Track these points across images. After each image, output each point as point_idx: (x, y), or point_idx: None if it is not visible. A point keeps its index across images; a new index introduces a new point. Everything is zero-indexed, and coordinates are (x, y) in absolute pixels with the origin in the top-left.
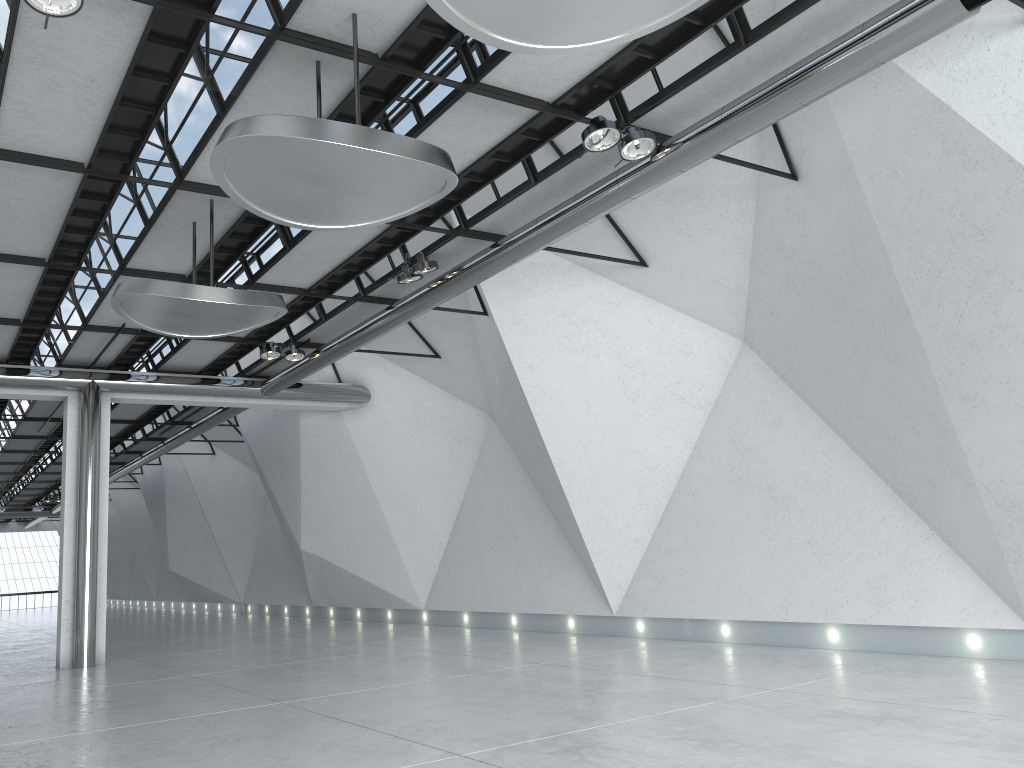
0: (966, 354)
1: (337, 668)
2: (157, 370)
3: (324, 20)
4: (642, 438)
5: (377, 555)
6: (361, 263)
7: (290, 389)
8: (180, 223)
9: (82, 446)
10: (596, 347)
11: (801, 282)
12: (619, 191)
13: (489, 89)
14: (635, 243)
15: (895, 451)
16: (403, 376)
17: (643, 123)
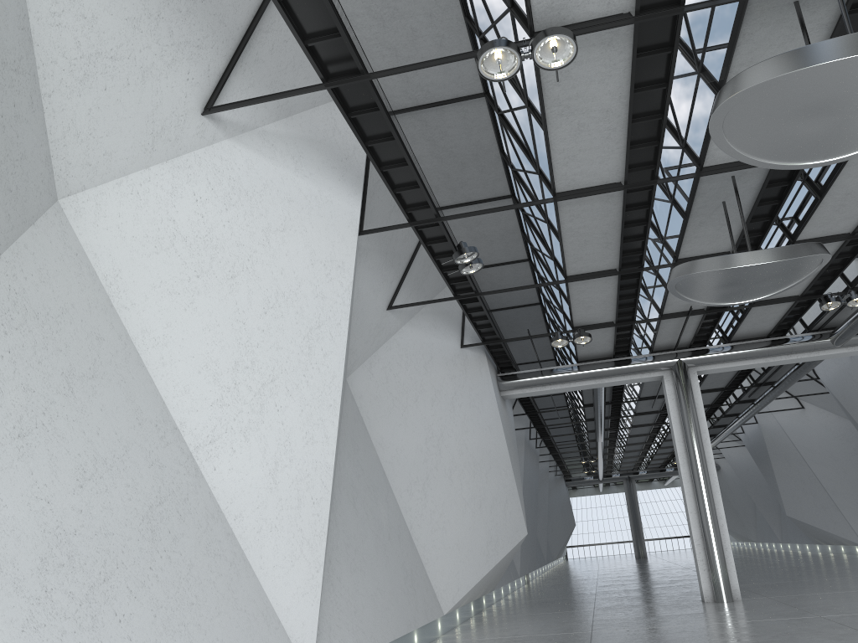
0: None
1: None
2: (729, 341)
3: None
4: None
5: None
6: None
7: None
8: (711, 206)
9: (682, 414)
10: None
11: None
12: None
13: None
14: None
15: None
16: None
17: None
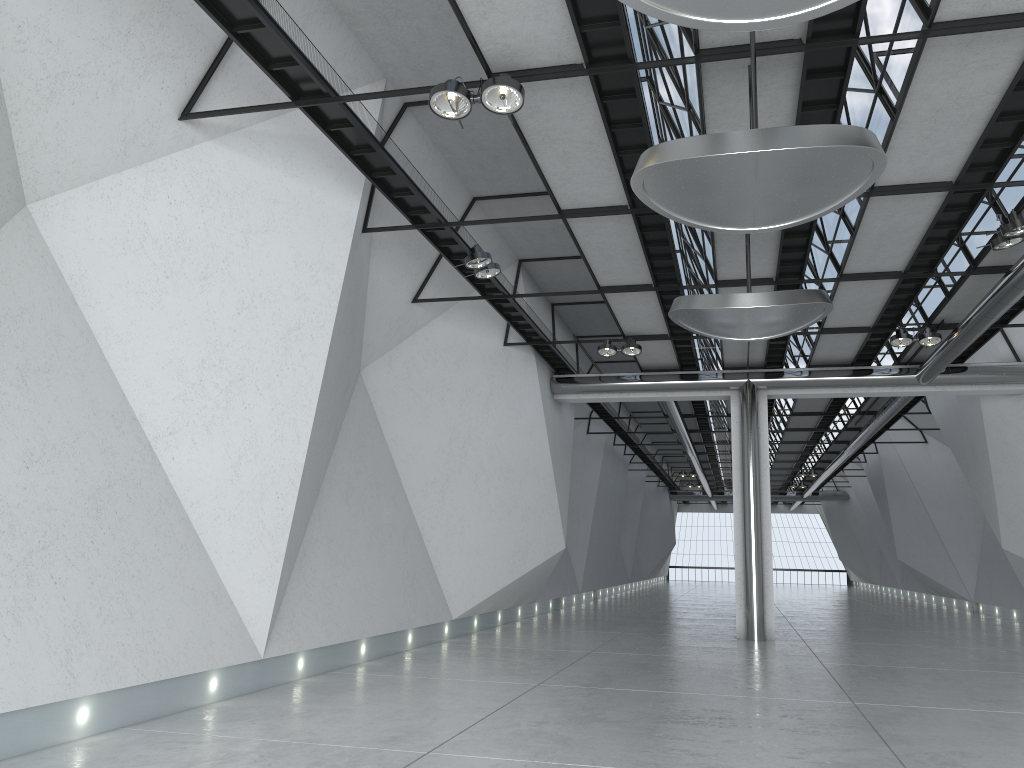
0: None
1: (966, 682)
2: (809, 365)
3: None
4: None
5: None
6: (946, 235)
7: (950, 374)
8: (735, 235)
9: (742, 440)
10: None
11: None
12: None
13: (951, 25)
14: None
15: None
16: None
17: None
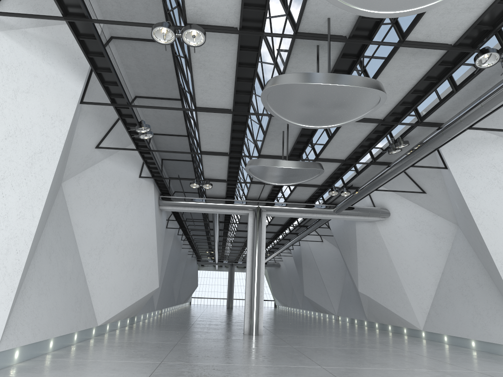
0: None
1: (360, 354)
2: (286, 201)
3: (315, 24)
4: None
5: (396, 298)
6: (368, 145)
7: (347, 210)
8: (277, 132)
9: (253, 235)
10: None
11: None
12: None
13: (412, 43)
14: None
15: None
16: (407, 203)
17: None
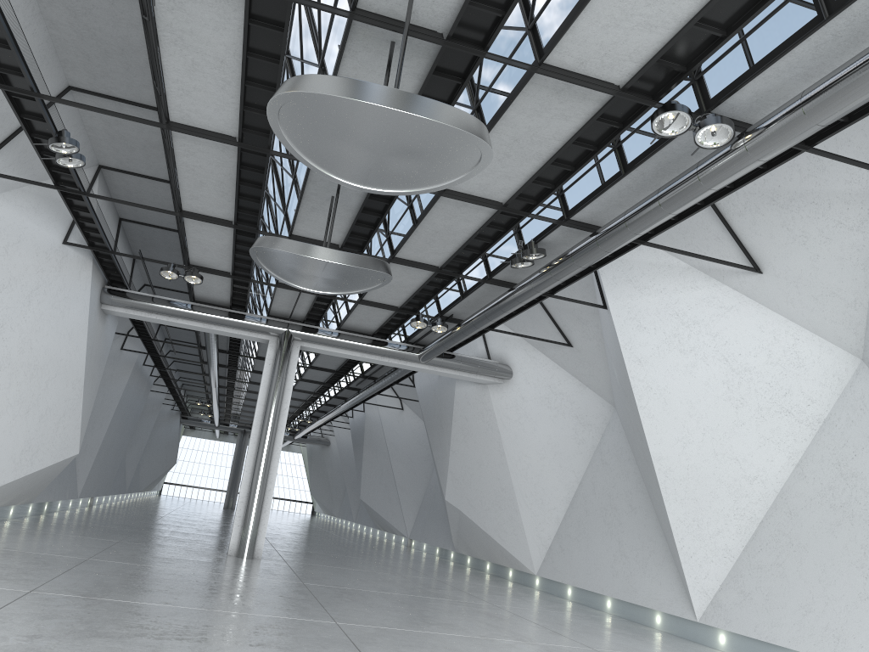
0: None
1: (417, 606)
2: (340, 328)
3: None
4: (742, 446)
5: (503, 517)
6: (481, 246)
7: (443, 358)
8: (322, 196)
9: (272, 380)
10: (704, 349)
11: None
12: (698, 181)
13: (555, 70)
14: (749, 248)
15: None
16: (541, 360)
17: (726, 111)
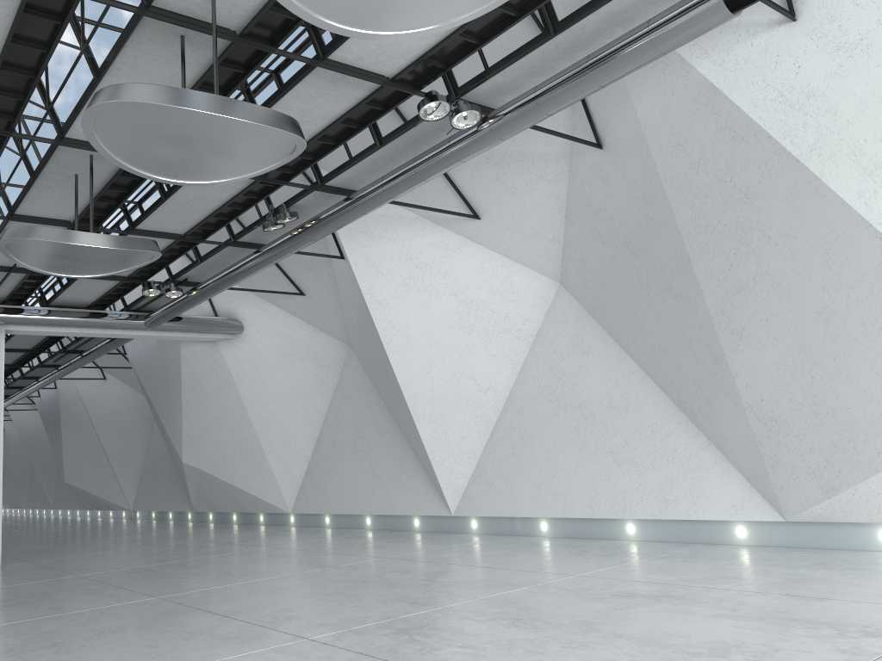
0: (735, 296)
1: (210, 566)
2: (48, 305)
3: None
4: (476, 365)
5: (250, 467)
6: (230, 213)
7: (171, 322)
8: (63, 175)
9: None
10: (437, 287)
11: (605, 234)
12: (451, 155)
13: (336, 65)
14: (469, 199)
15: (680, 376)
16: (272, 311)
17: (471, 97)
